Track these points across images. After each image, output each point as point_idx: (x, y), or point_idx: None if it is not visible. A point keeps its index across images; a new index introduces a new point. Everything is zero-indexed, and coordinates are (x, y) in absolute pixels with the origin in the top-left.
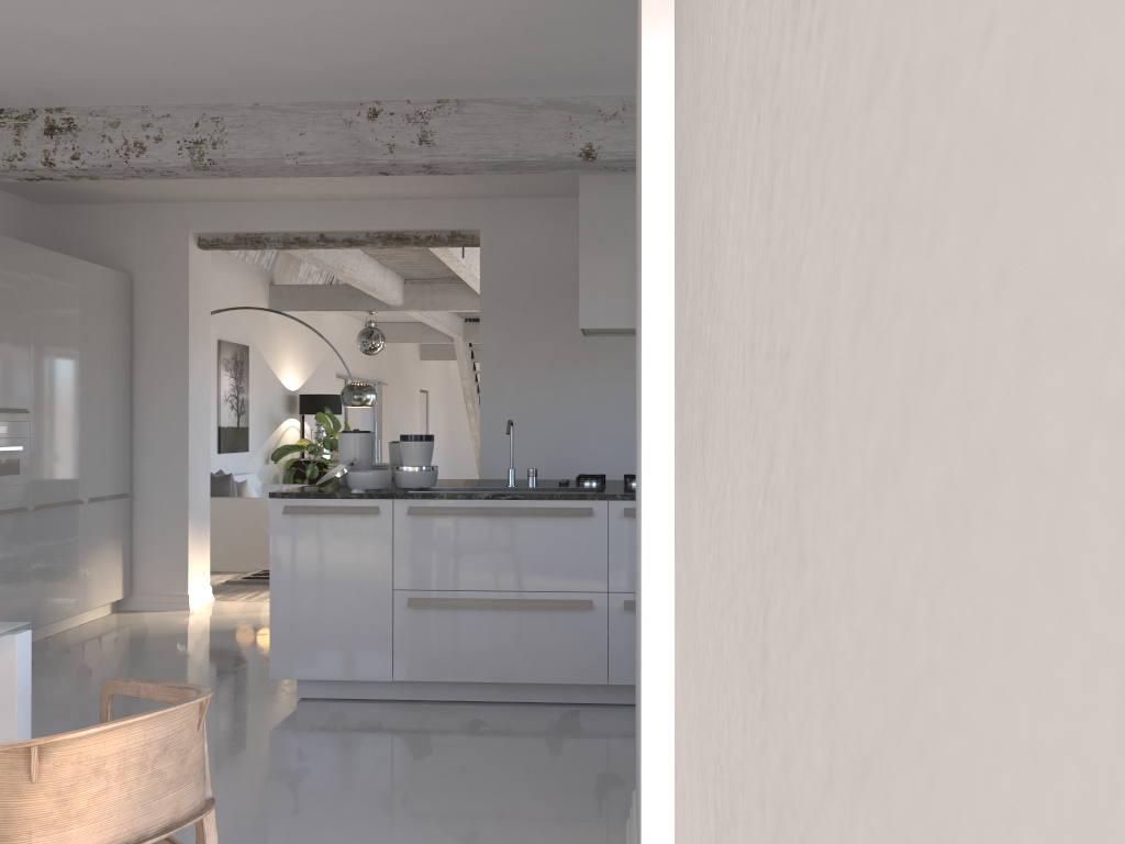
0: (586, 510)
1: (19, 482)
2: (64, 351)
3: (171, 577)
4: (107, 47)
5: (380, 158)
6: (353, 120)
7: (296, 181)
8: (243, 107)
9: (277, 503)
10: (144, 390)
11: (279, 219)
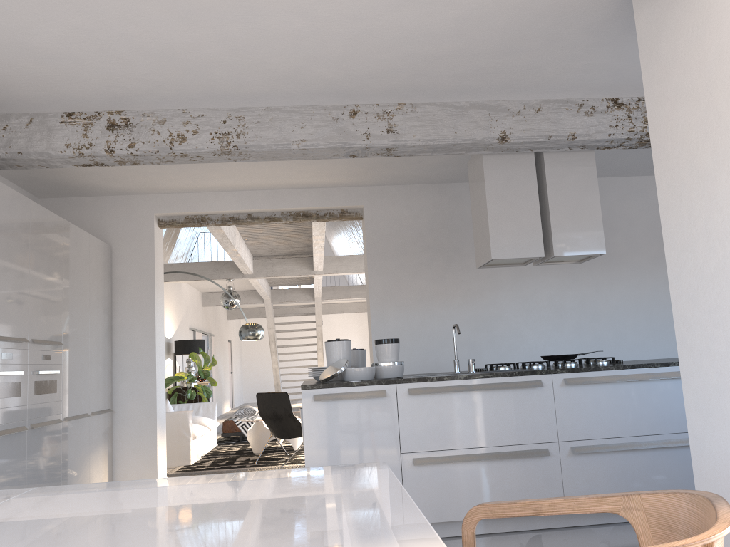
0: (537, 382)
1: (56, 399)
2: (79, 299)
3: (144, 471)
4: (194, 56)
5: (359, 143)
6: (339, 117)
7: (245, 174)
8: (258, 109)
9: (307, 393)
10: (120, 330)
11: (221, 203)
